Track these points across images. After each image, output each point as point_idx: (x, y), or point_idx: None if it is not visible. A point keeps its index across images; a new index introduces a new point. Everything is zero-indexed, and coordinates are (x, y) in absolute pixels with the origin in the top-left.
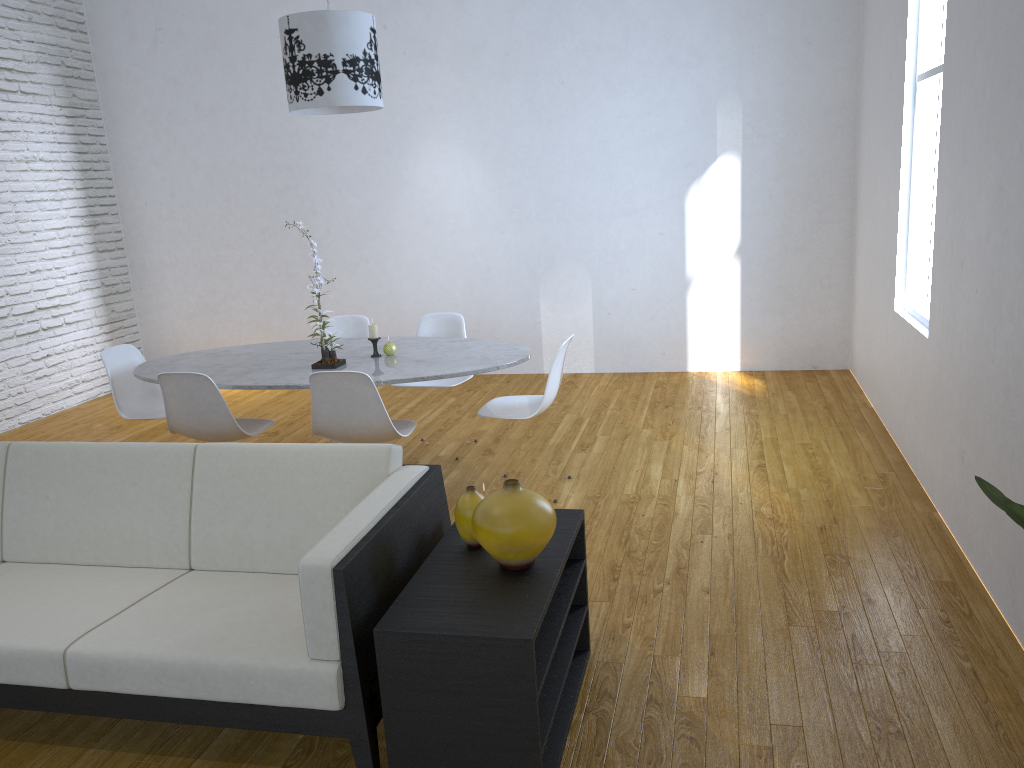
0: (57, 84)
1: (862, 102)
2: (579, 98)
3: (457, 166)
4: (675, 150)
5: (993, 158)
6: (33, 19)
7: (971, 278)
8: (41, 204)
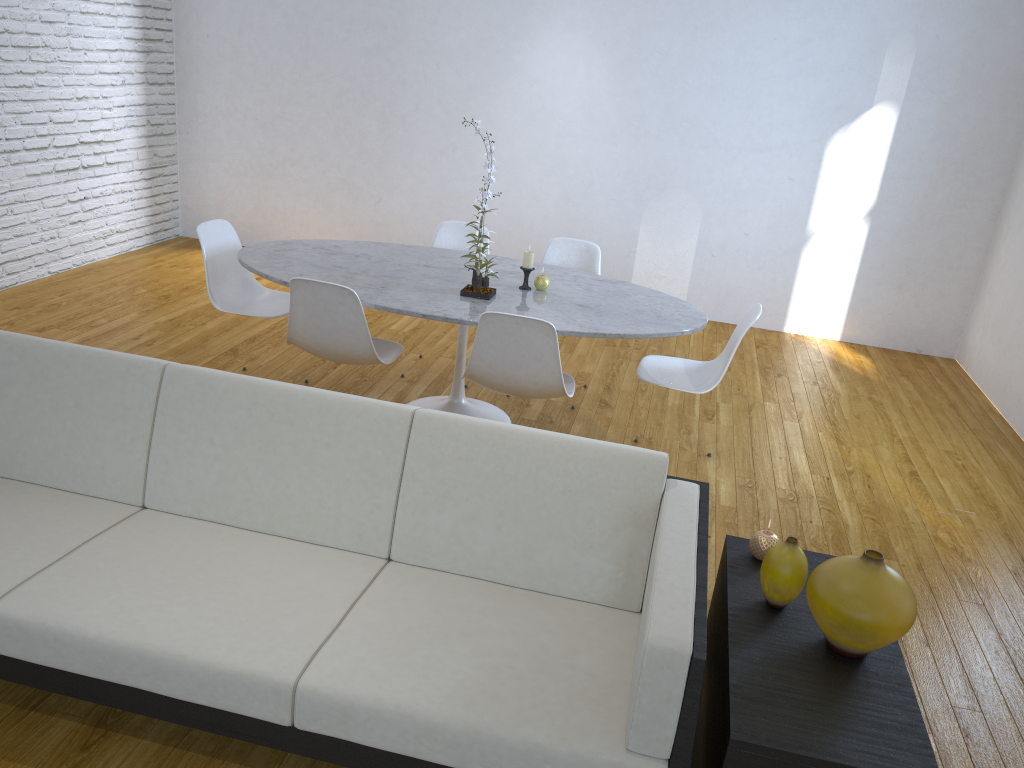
0: None
1: None
2: (735, 8)
3: (579, 60)
4: (829, 89)
5: None
6: None
7: None
8: (96, 18)
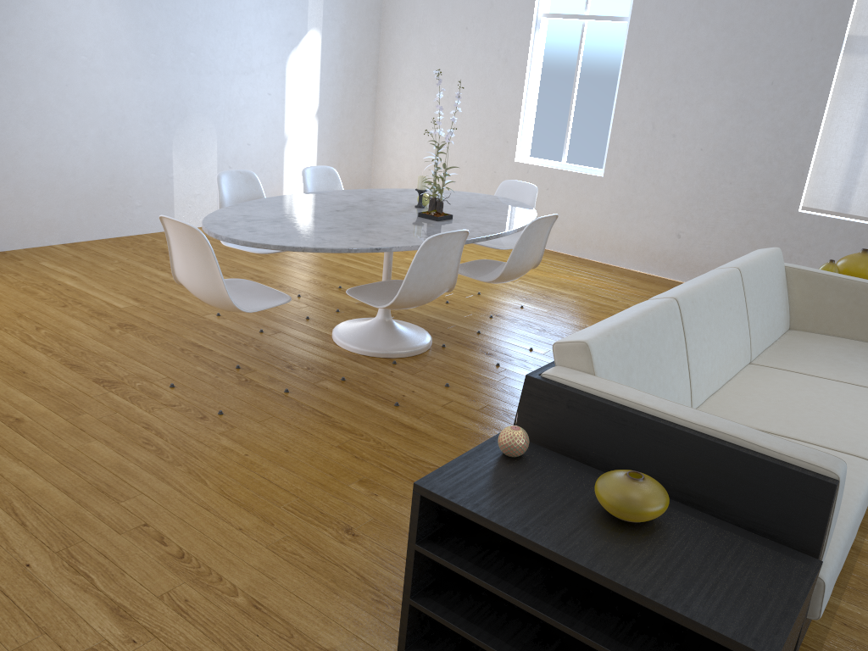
0: None
1: (396, 9)
2: None
3: None
4: (281, 19)
5: (728, 84)
6: None
7: (692, 143)
8: None
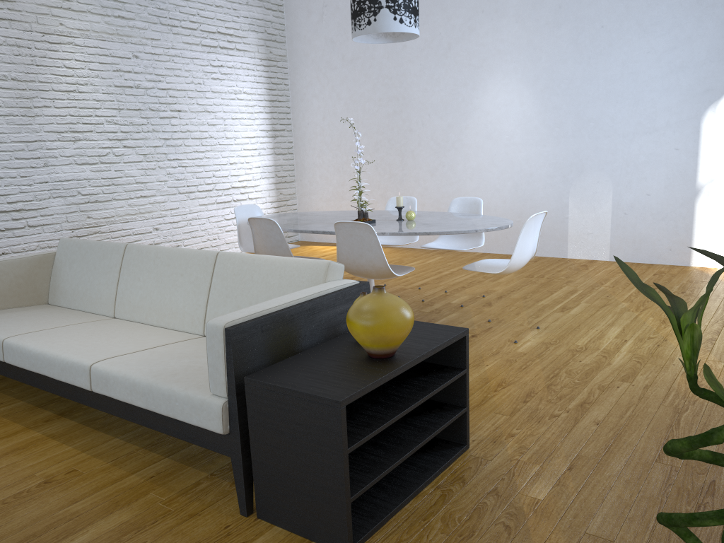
0: (260, 45)
1: None
2: (615, 38)
3: (514, 95)
4: (696, 78)
5: None
6: (249, 3)
7: None
8: (241, 121)
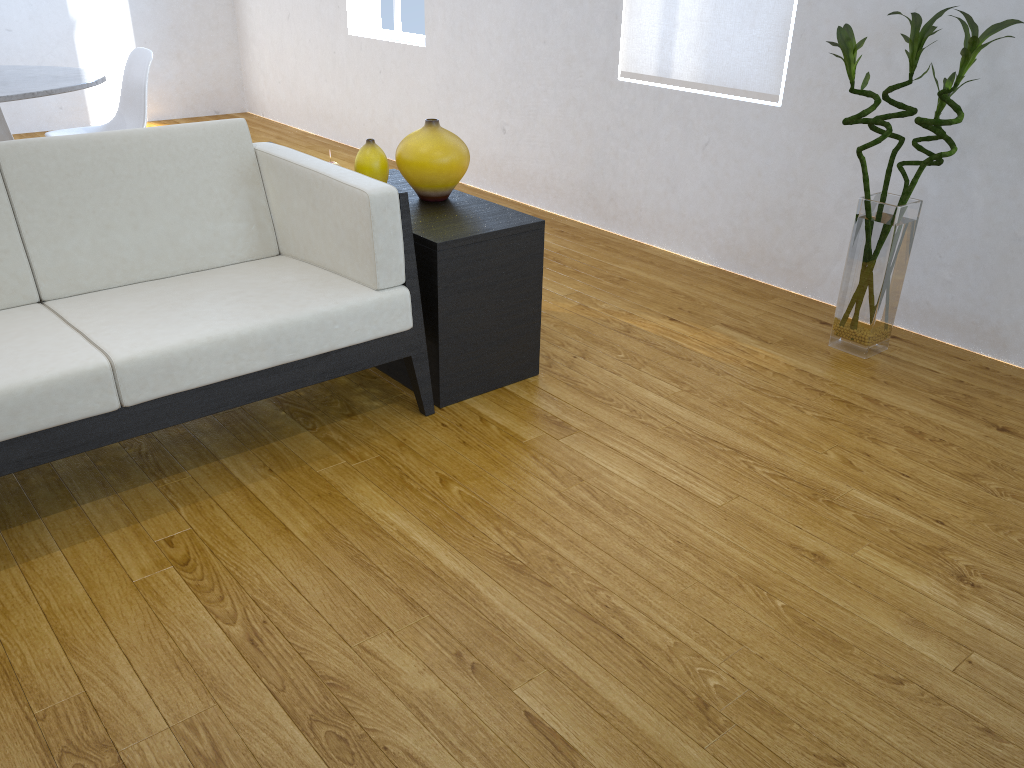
0: None
1: None
2: None
3: None
4: None
5: None
6: None
7: None
8: None
